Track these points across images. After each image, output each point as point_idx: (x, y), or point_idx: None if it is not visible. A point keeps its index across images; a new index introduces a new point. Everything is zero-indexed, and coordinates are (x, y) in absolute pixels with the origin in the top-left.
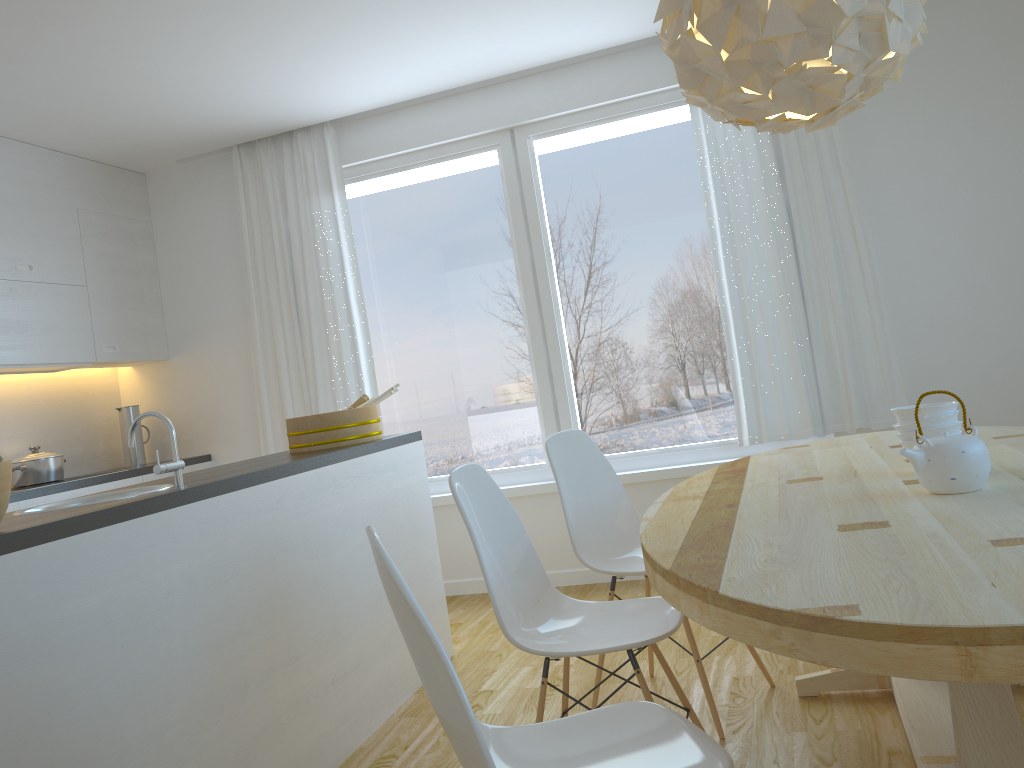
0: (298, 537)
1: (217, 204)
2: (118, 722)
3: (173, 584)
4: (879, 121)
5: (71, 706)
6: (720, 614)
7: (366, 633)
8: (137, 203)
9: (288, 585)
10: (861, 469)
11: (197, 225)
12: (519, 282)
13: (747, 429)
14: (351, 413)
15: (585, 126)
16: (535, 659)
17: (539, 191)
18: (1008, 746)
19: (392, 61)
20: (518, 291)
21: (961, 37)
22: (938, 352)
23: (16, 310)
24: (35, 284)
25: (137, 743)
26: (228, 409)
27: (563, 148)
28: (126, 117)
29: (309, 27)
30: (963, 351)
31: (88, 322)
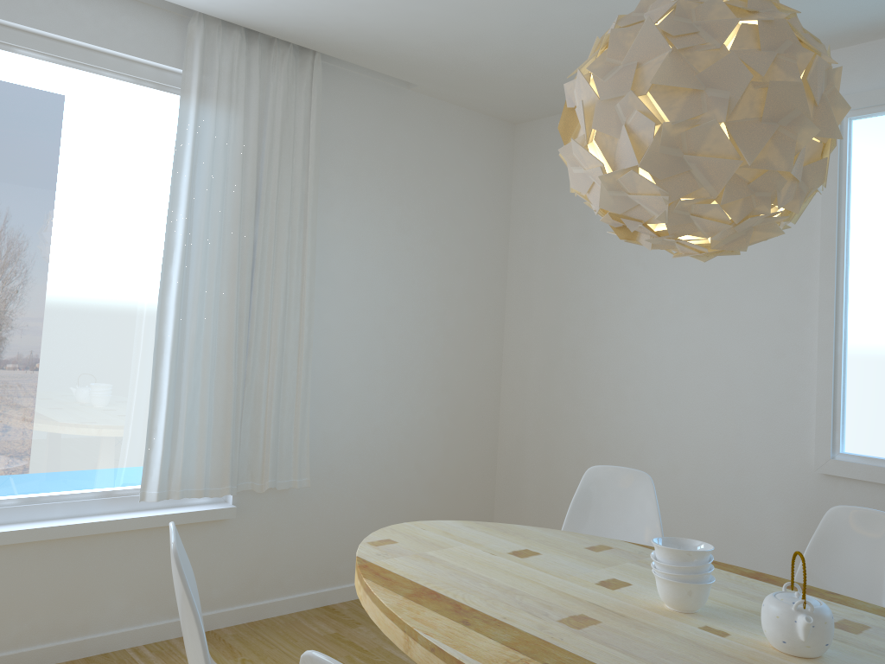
0: None
1: None
2: None
3: None
4: (339, 194)
5: None
6: None
7: None
8: None
9: None
10: (593, 600)
11: None
12: None
13: (159, 482)
14: None
15: (35, 55)
16: None
17: None
18: None
19: None
20: None
21: (406, 151)
22: (335, 417)
23: None
24: None
25: None
26: None
27: None
28: None
29: None
30: (352, 419)
31: None
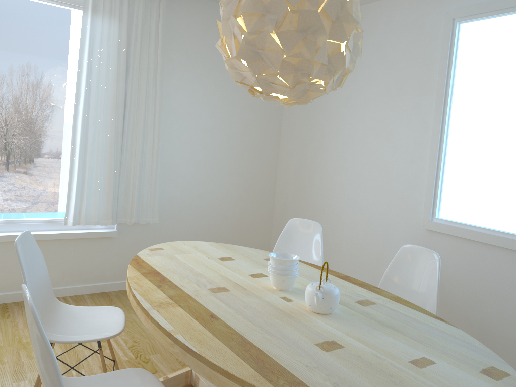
0: None
1: None
2: None
3: None
4: (178, 65)
5: None
6: None
7: None
8: None
9: None
10: (237, 281)
11: None
12: None
13: (73, 216)
14: None
15: None
16: None
17: None
18: None
19: None
20: None
21: None
22: (175, 188)
23: None
24: None
25: None
26: None
27: None
28: None
29: None
30: (185, 189)
31: None
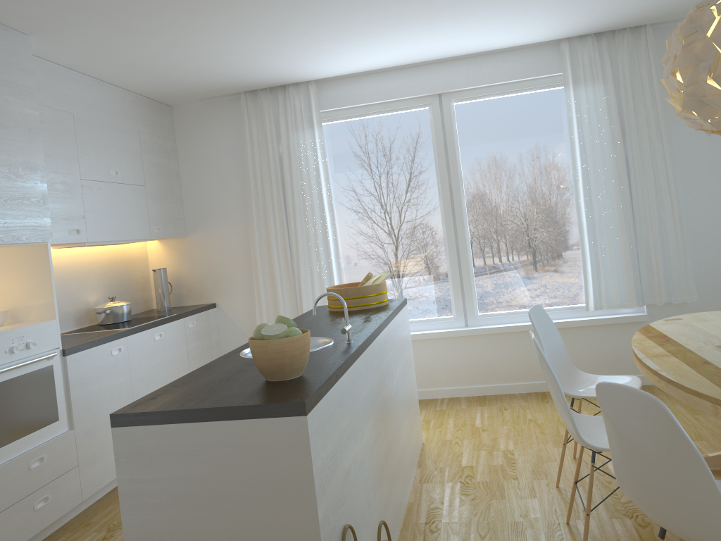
0: (386, 371)
1: (226, 131)
2: (359, 490)
3: (363, 404)
4: None
5: (349, 481)
6: None
7: (404, 430)
8: (168, 127)
9: (386, 402)
10: None
11: (210, 145)
12: (440, 197)
13: (593, 300)
14: (376, 286)
15: (490, 96)
16: (484, 446)
17: (456, 137)
18: None
19: (380, 47)
20: (438, 203)
21: None
22: (714, 256)
23: (110, 203)
24: (119, 185)
25: (363, 503)
26: (229, 273)
27: (474, 109)
28: (189, 72)
29: (347, 26)
30: None
31: (146, 211)
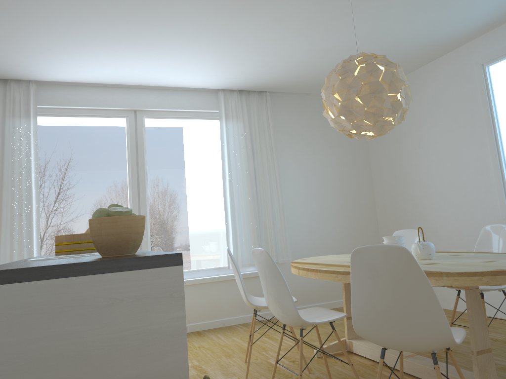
0: None
1: None
2: None
3: None
4: (285, 143)
5: None
6: (450, 279)
7: None
8: None
9: None
10: None
11: None
12: (129, 184)
13: None
14: None
15: (171, 118)
16: None
17: (145, 142)
18: (483, 324)
19: (106, 63)
20: (127, 188)
21: (312, 121)
22: (299, 234)
23: None
24: None
25: None
26: None
27: (159, 125)
28: None
29: (95, 36)
30: (307, 234)
31: None
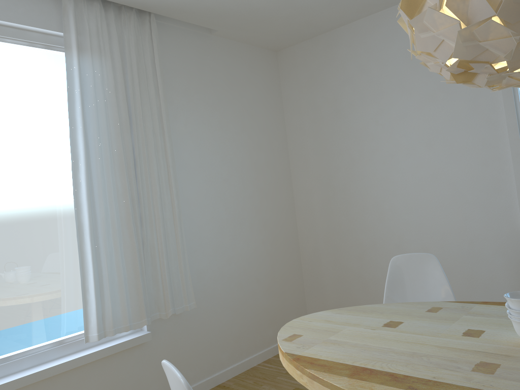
0: None
1: None
2: None
3: None
4: (180, 108)
5: None
6: None
7: None
8: None
9: None
10: (475, 349)
11: None
12: None
13: (97, 326)
14: None
15: None
16: None
17: None
18: None
19: None
20: None
21: (216, 75)
22: (202, 258)
23: None
24: None
25: None
26: None
27: None
28: None
29: None
30: (213, 257)
31: None
